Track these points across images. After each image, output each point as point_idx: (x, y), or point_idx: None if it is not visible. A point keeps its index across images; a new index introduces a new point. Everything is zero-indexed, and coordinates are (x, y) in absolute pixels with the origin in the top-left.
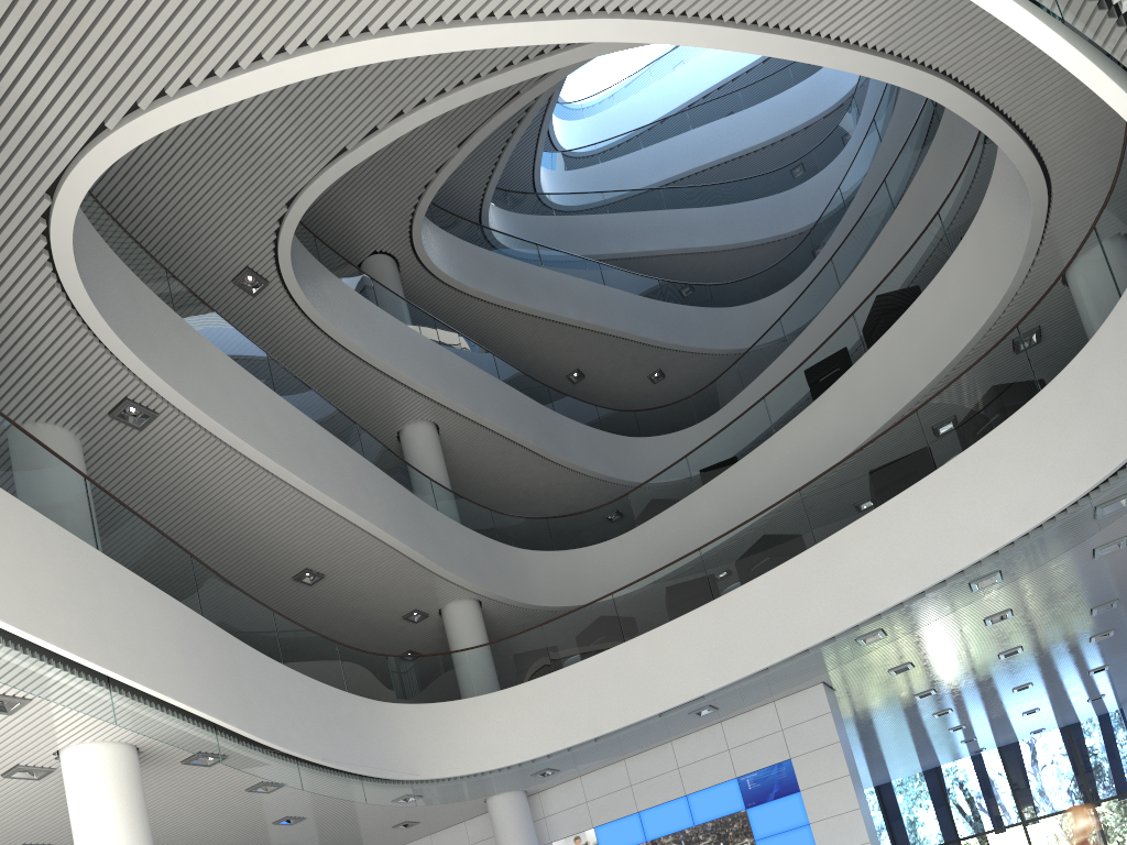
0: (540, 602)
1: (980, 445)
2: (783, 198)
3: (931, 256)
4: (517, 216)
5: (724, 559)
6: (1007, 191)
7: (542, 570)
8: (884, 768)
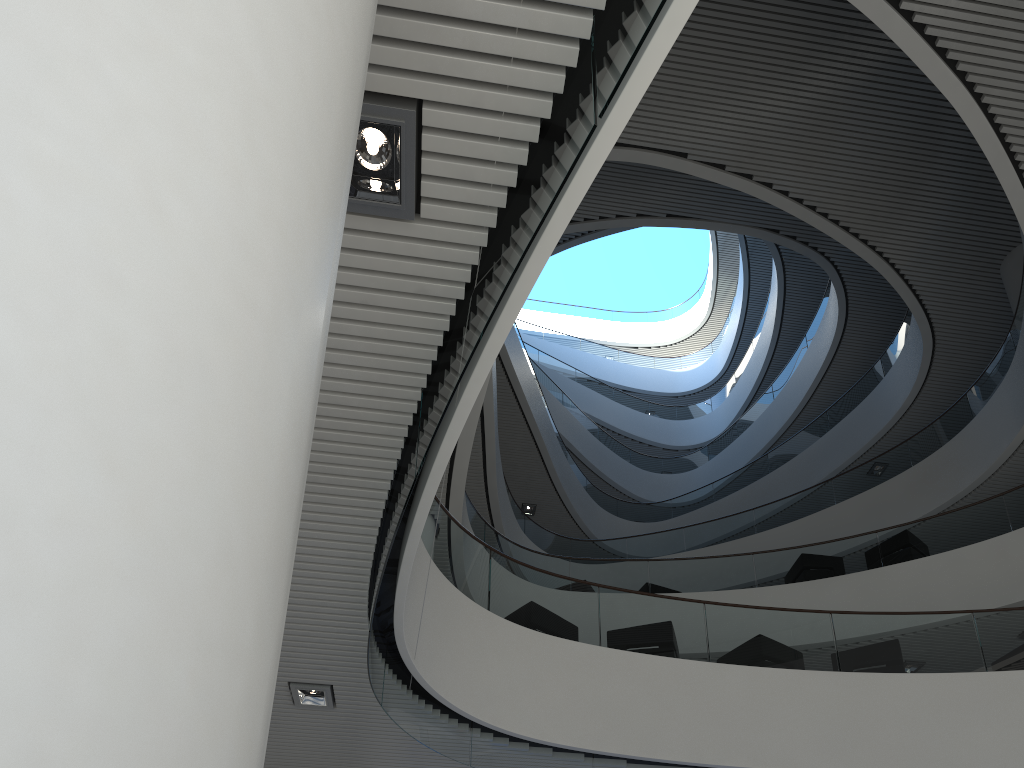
0: None
1: None
2: (635, 470)
3: (984, 523)
4: None
5: (861, 637)
6: None
7: None
8: None
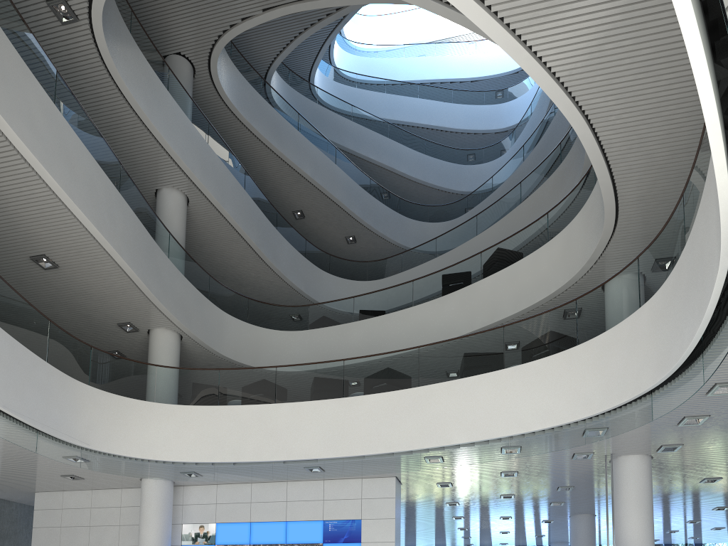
0: (226, 354)
1: (534, 364)
2: (458, 168)
3: (536, 238)
4: (292, 90)
5: (358, 373)
6: (591, 217)
7: (234, 332)
8: (414, 538)
